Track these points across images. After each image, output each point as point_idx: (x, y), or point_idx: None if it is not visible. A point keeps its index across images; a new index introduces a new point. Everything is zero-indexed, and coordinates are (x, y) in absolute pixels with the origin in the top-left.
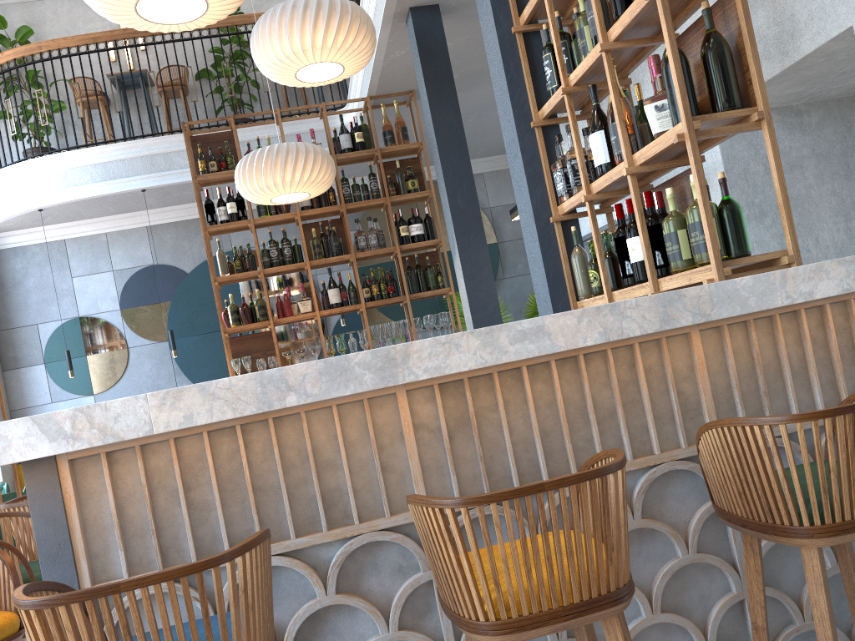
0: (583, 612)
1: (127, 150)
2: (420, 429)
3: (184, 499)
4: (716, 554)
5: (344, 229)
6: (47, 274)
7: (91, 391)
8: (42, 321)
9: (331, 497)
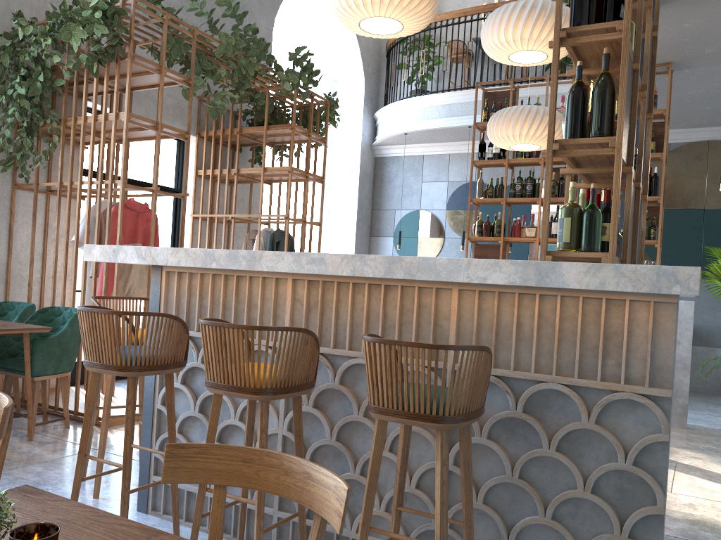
0: (235, 390)
1: (465, 96)
2: (297, 301)
3: (197, 302)
4: (435, 434)
5: None
6: (408, 177)
7: None
8: (398, 208)
9: (253, 322)
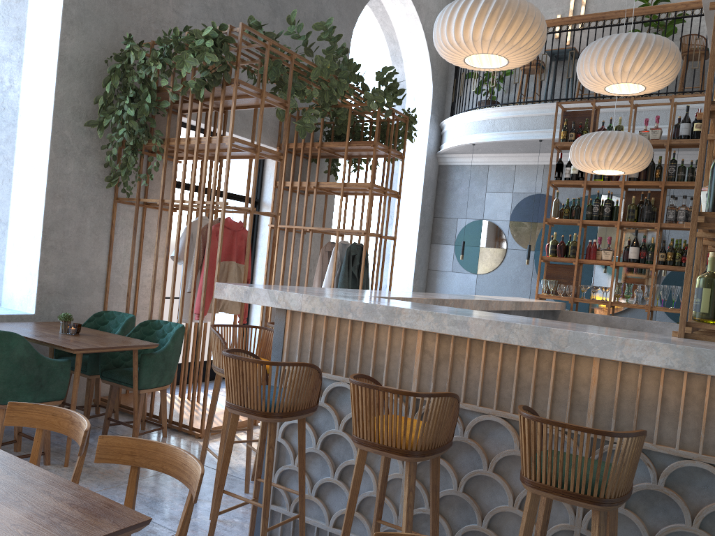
0: (385, 450)
1: (537, 110)
2: (426, 353)
3: (322, 343)
4: None
5: (663, 200)
6: (471, 186)
7: (475, 271)
8: (460, 217)
9: (379, 368)
